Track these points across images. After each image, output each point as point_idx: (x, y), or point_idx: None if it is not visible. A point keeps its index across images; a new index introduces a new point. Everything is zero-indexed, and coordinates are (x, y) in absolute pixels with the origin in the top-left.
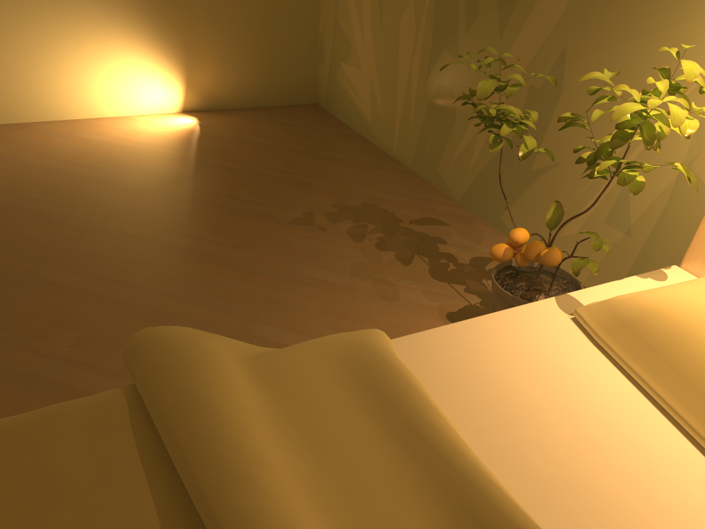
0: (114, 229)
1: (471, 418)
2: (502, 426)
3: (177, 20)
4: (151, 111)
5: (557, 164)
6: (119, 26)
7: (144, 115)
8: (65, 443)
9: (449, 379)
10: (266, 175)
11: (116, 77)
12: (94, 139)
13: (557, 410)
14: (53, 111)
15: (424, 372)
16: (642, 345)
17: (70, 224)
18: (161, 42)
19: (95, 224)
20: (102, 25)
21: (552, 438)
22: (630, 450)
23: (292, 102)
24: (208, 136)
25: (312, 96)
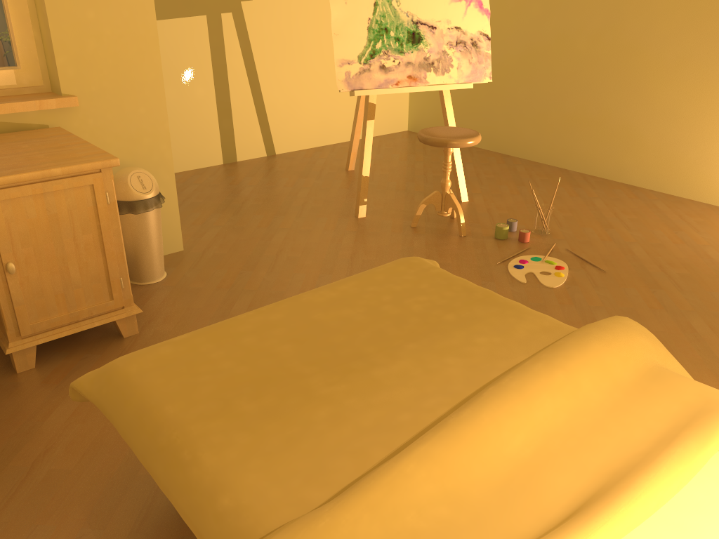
0: None
1: None
2: None
3: None
4: None
5: None
6: None
7: None
8: (530, 324)
9: None
10: None
11: None
12: None
13: None
14: None
15: None
16: None
17: None
18: None
19: None
20: None
21: None
22: None
23: None
24: None
25: None
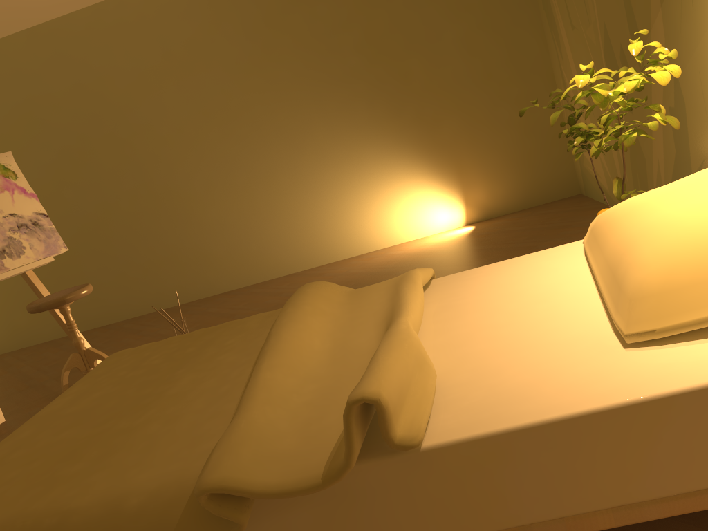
0: None
1: (455, 296)
2: (471, 296)
3: (450, 159)
4: (442, 230)
5: (702, 162)
6: (411, 175)
7: (438, 233)
8: (254, 320)
9: (460, 285)
10: (505, 247)
11: (414, 210)
12: (398, 253)
13: (515, 285)
14: (377, 243)
15: (449, 284)
16: (593, 238)
17: None
18: (441, 178)
19: None
20: (399, 178)
21: (497, 296)
22: (543, 293)
23: (557, 197)
24: (476, 235)
25: (575, 188)
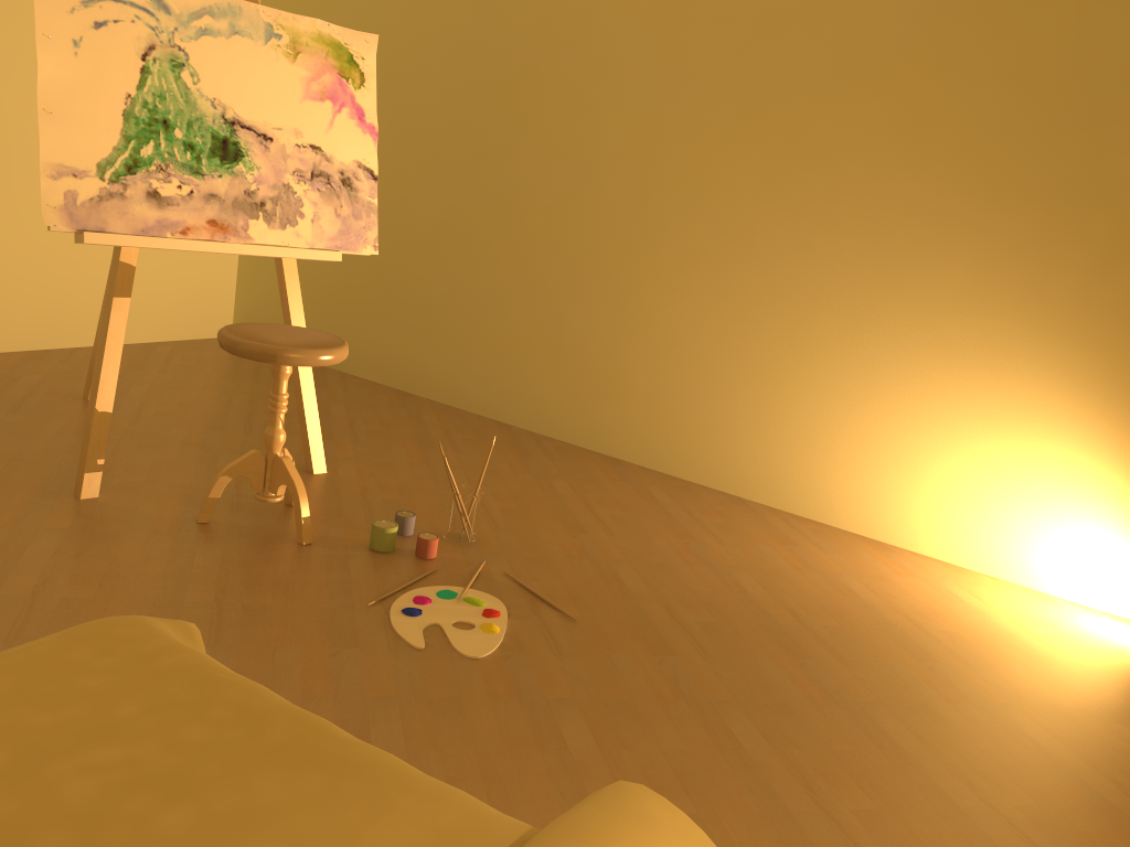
0: (875, 720)
1: None
2: None
3: None
4: (1093, 603)
5: None
6: (1094, 459)
7: (1079, 604)
8: (404, 827)
9: None
10: None
11: (1055, 530)
12: (966, 601)
13: None
14: (937, 544)
15: None
16: None
17: (824, 681)
18: None
19: (856, 699)
20: (1066, 450)
21: None
22: None
23: None
24: None
25: None
